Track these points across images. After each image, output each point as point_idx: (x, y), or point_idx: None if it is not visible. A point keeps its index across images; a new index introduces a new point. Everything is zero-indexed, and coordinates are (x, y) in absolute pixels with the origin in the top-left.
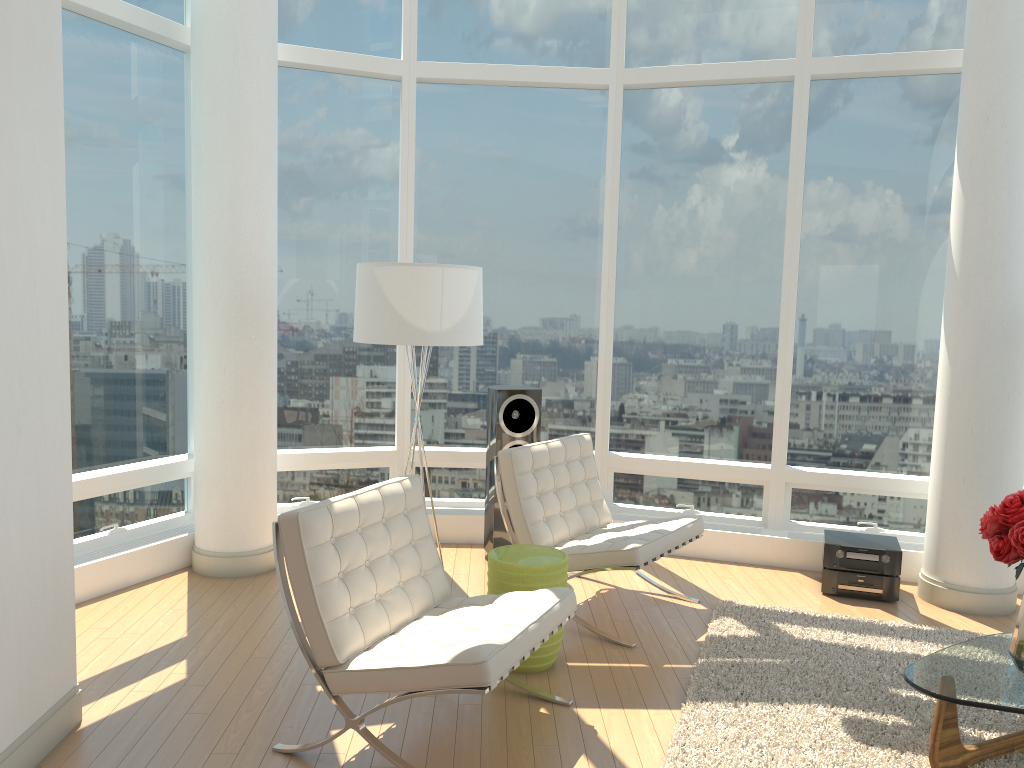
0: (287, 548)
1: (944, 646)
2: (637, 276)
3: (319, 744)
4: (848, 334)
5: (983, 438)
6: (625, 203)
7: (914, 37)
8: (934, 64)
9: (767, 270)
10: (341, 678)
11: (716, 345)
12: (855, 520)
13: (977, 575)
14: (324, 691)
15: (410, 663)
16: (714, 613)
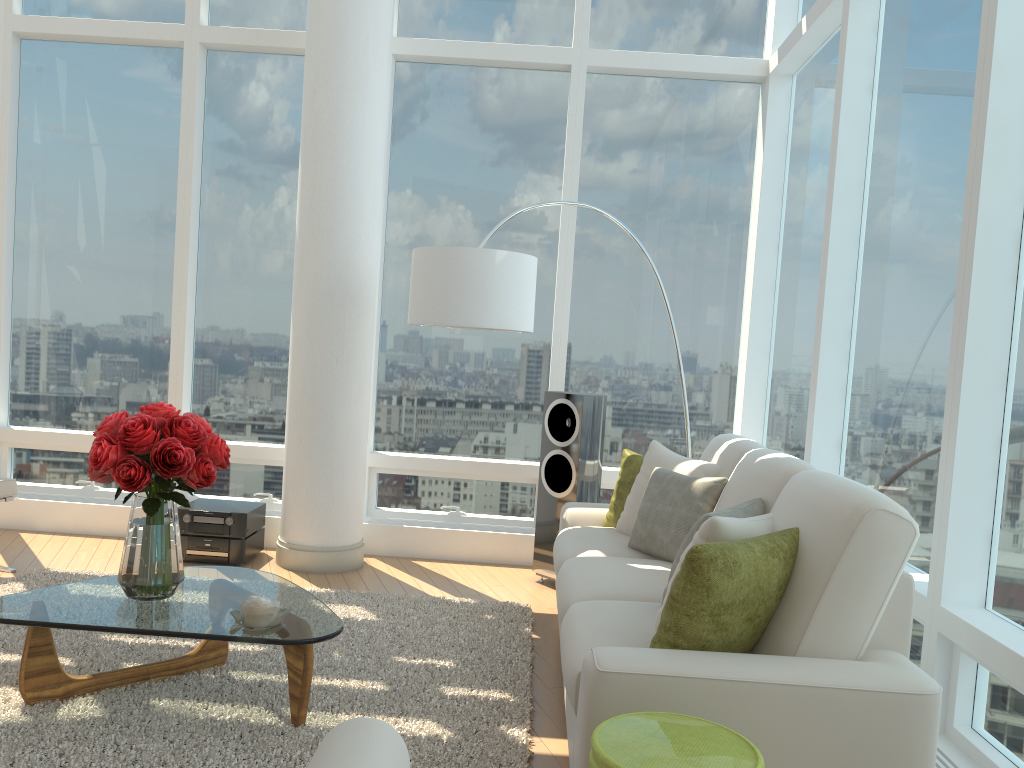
0: None
1: None
2: (37, 237)
3: None
4: (246, 305)
5: (316, 399)
6: (24, 159)
7: (301, 19)
8: None
9: (169, 237)
10: None
11: (119, 313)
12: (254, 492)
13: (313, 534)
14: None
15: None
16: (10, 580)
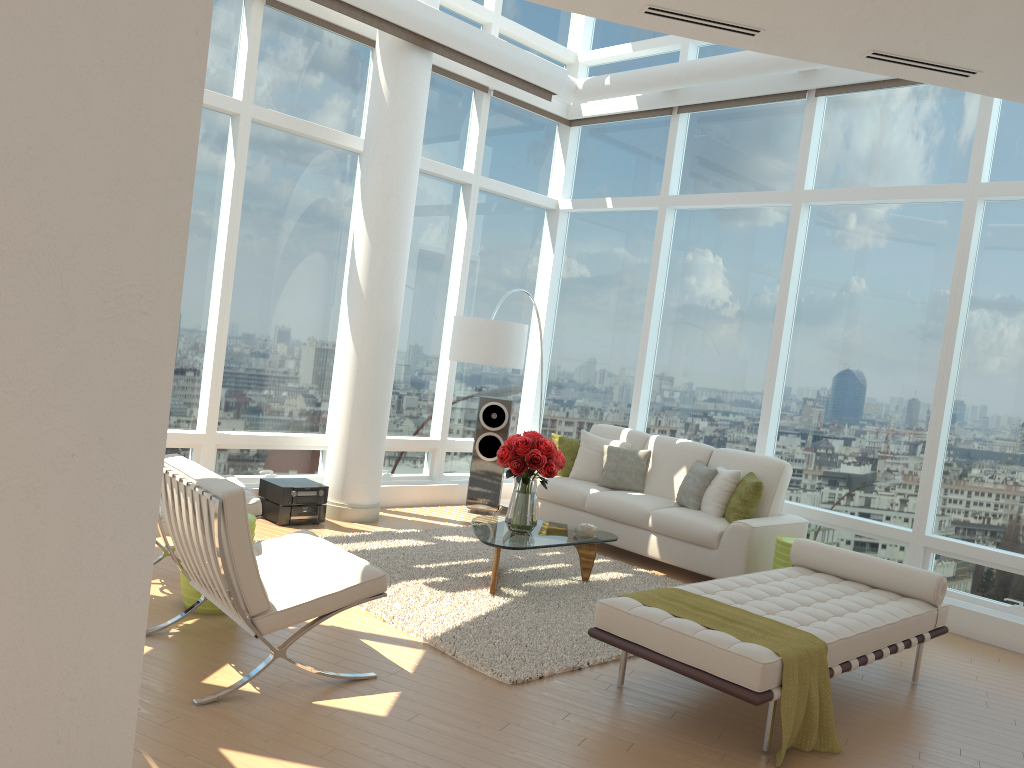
0: (232, 521)
1: (392, 540)
2: None
3: (247, 681)
4: (259, 326)
5: (377, 405)
6: None
7: (312, 111)
8: (329, 138)
9: (203, 267)
10: (273, 619)
11: None
12: (257, 470)
13: (368, 496)
14: (257, 634)
15: (330, 591)
16: None
